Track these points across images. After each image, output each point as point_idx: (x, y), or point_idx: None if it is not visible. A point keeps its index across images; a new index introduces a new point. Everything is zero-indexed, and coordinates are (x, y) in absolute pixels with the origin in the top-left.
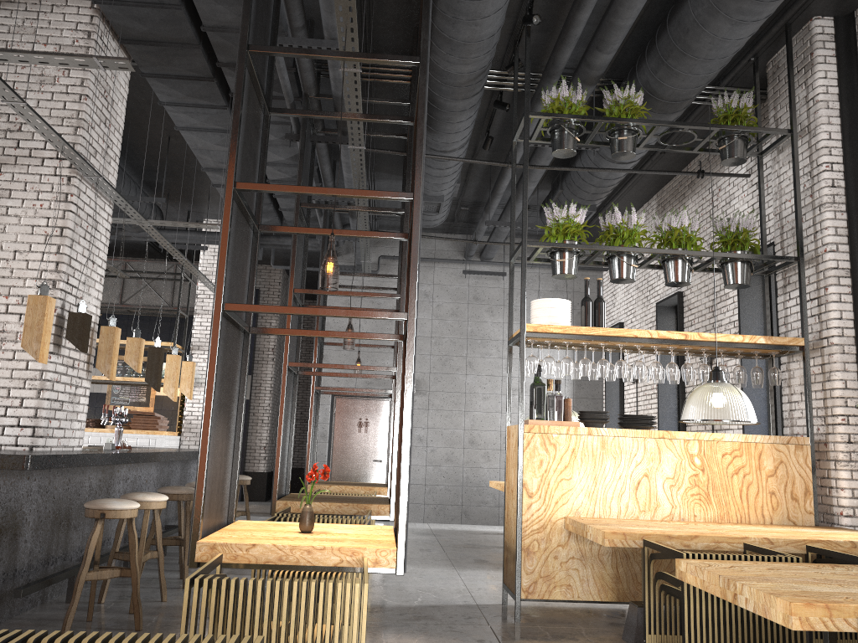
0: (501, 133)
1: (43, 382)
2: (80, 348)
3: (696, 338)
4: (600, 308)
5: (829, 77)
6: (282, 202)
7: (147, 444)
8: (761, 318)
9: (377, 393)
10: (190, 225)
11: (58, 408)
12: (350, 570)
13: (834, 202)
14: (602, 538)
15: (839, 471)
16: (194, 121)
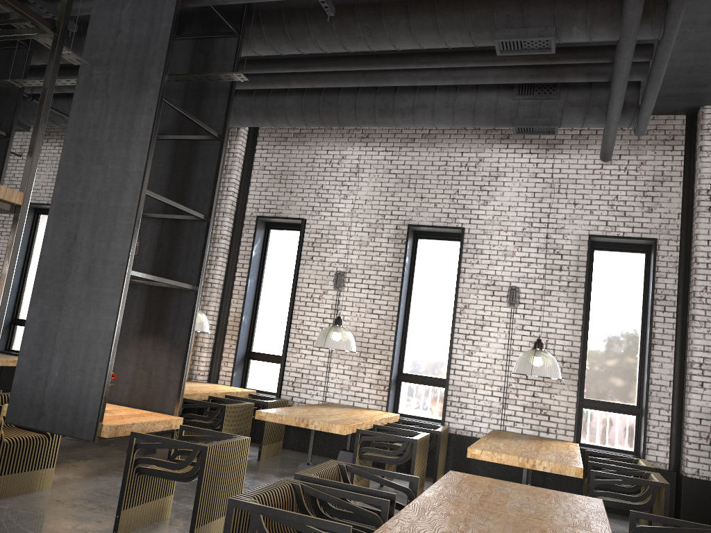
0: None
1: None
2: None
3: None
4: None
5: (243, 146)
6: None
7: None
8: None
9: None
10: None
11: None
12: (156, 432)
13: (231, 213)
14: None
15: (203, 353)
16: None
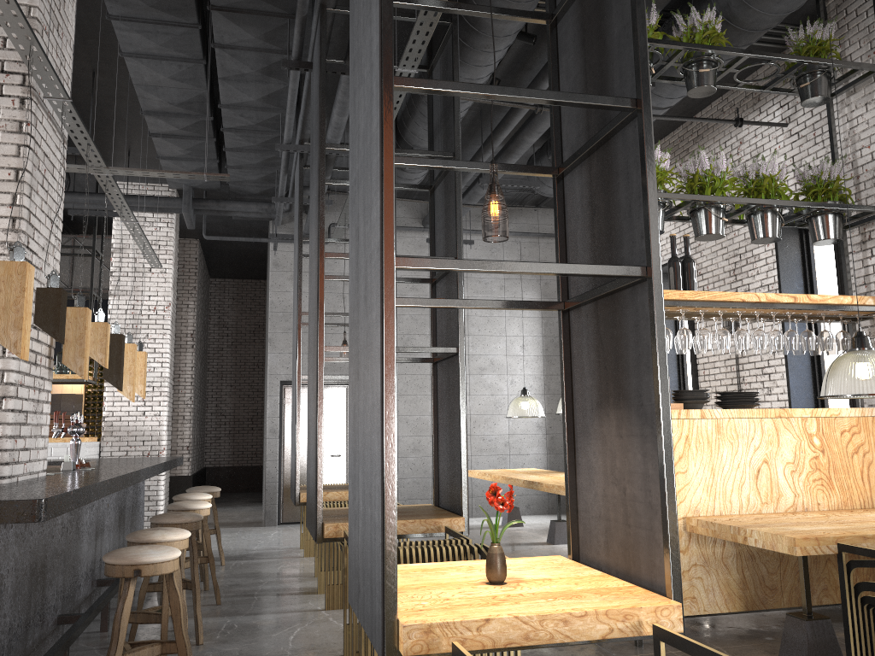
0: (505, 75)
1: (5, 386)
2: (58, 337)
3: (805, 301)
4: (691, 269)
5: None
6: (232, 157)
7: (64, 454)
8: (800, 280)
9: (332, 379)
10: (166, 175)
11: (22, 421)
12: (609, 639)
13: None
14: (790, 546)
15: None
16: (150, 45)
